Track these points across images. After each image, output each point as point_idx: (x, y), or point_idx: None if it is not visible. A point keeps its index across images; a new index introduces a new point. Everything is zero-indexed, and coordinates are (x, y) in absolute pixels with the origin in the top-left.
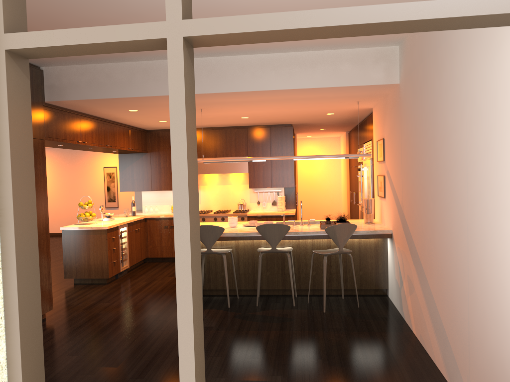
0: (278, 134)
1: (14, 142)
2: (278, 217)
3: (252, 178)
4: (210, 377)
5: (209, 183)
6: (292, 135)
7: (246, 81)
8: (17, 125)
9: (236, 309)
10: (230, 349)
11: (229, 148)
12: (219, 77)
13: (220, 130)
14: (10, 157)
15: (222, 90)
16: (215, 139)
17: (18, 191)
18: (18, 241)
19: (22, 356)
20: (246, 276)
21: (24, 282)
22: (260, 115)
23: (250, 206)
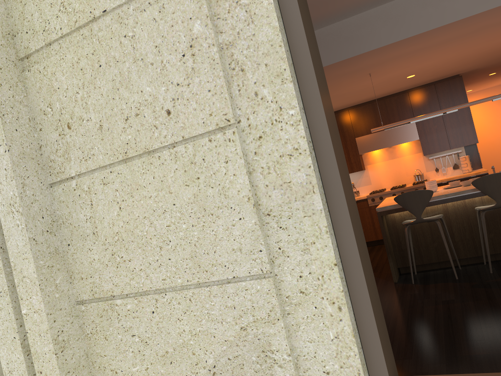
0: (446, 89)
1: (312, 58)
2: (468, 179)
3: (425, 144)
4: (496, 350)
5: (376, 161)
6: (462, 85)
7: (431, 18)
8: (310, 39)
9: (467, 279)
10: (497, 319)
11: (392, 119)
12: (398, 23)
13: (378, 101)
14: (315, 75)
15: (404, 36)
16: (374, 112)
17: (327, 116)
18: (341, 175)
19: (374, 315)
20: (464, 243)
21: (355, 225)
22: (430, 68)
23: (428, 175)
